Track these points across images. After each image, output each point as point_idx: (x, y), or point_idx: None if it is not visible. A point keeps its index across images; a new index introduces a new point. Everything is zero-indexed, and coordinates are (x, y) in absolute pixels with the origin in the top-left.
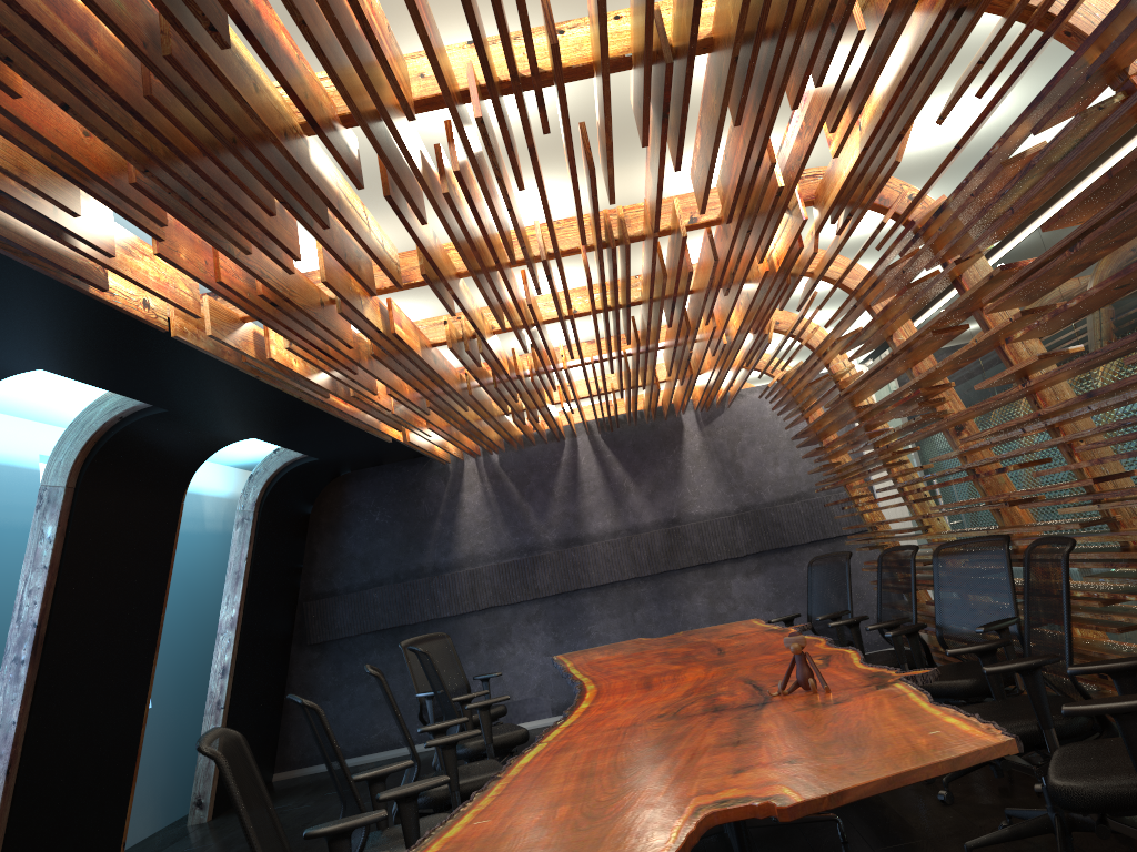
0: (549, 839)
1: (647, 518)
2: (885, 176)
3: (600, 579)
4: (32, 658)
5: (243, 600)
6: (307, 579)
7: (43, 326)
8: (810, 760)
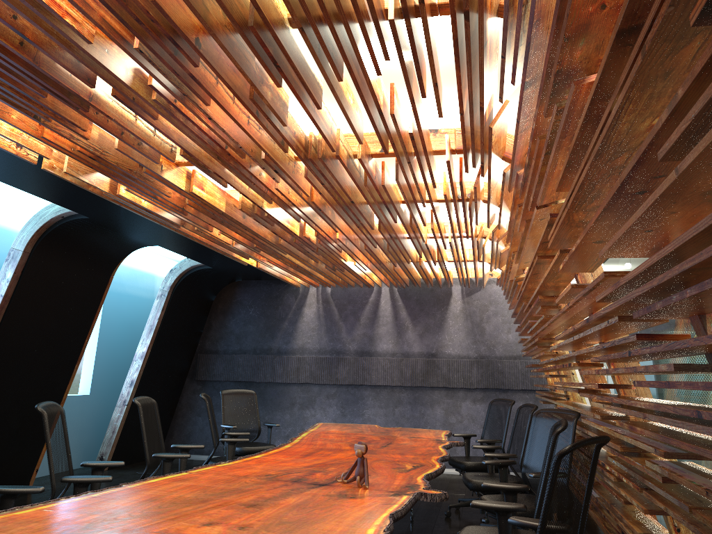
0: (40, 533)
1: (416, 349)
2: (489, 137)
3: (377, 381)
4: None
5: (152, 343)
6: (203, 340)
7: None
8: (251, 530)
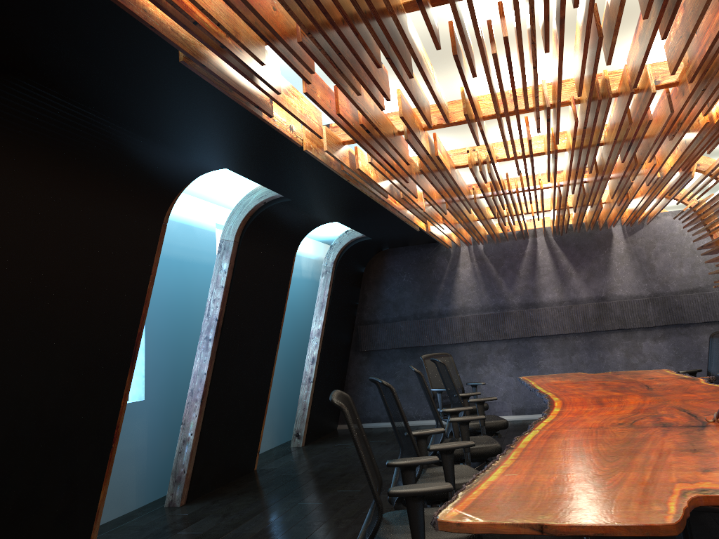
0: (568, 494)
1: (583, 295)
2: None
3: (548, 331)
4: (215, 338)
5: (325, 320)
6: (360, 312)
7: (231, 141)
8: None
